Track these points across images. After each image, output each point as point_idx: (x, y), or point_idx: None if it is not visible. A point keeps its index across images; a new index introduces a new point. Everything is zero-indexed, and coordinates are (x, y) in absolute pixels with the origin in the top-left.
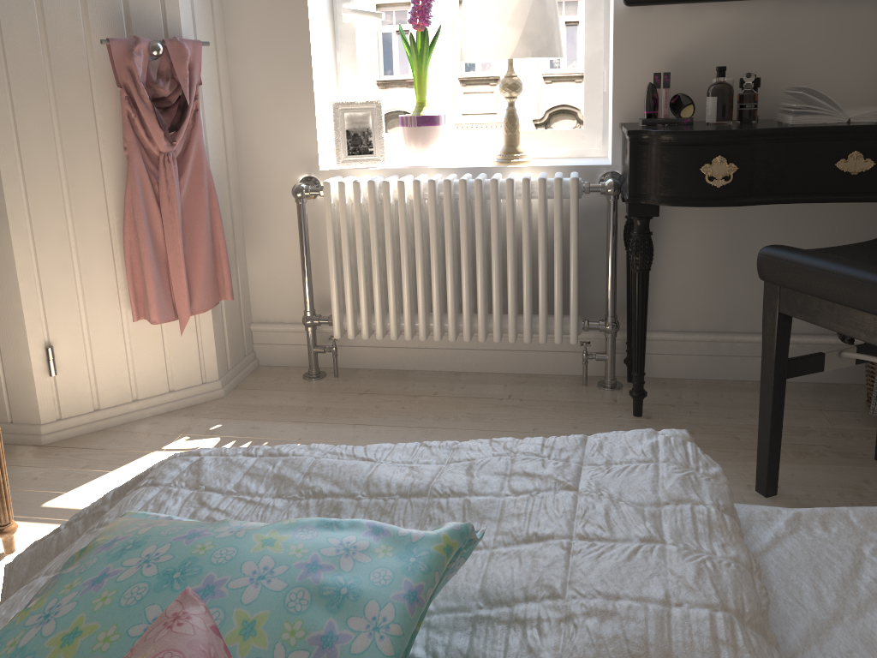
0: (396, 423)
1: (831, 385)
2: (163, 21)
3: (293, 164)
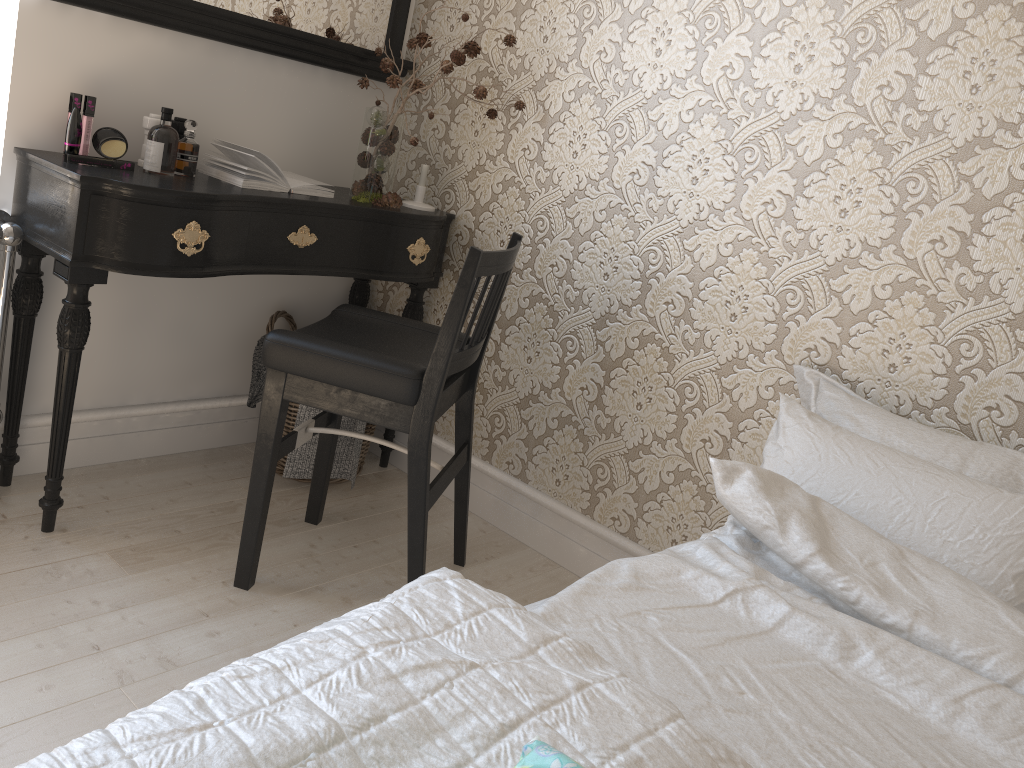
0: None
1: (223, 450)
2: None
3: None
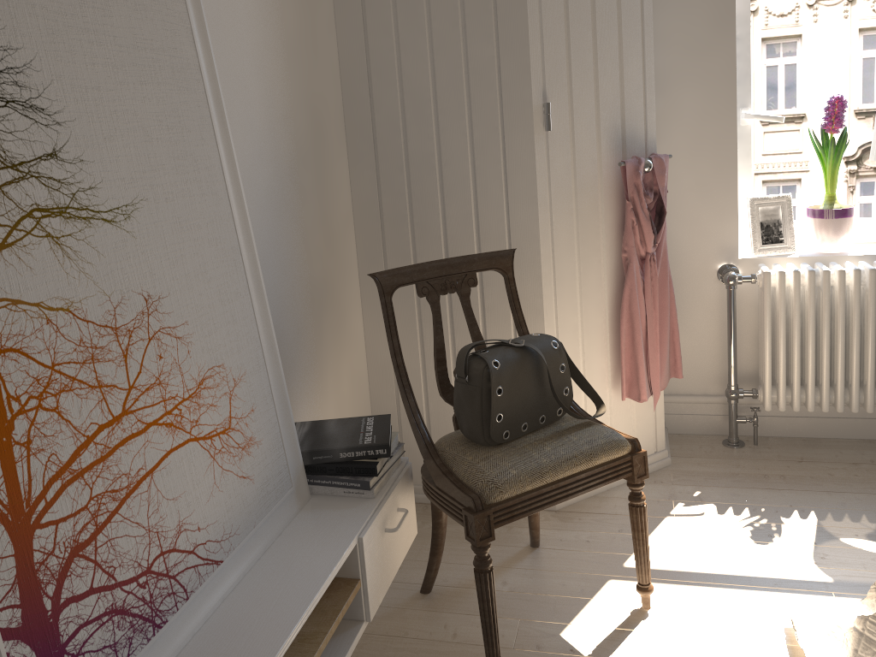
0: (866, 490)
1: None
2: (644, 141)
3: (712, 253)
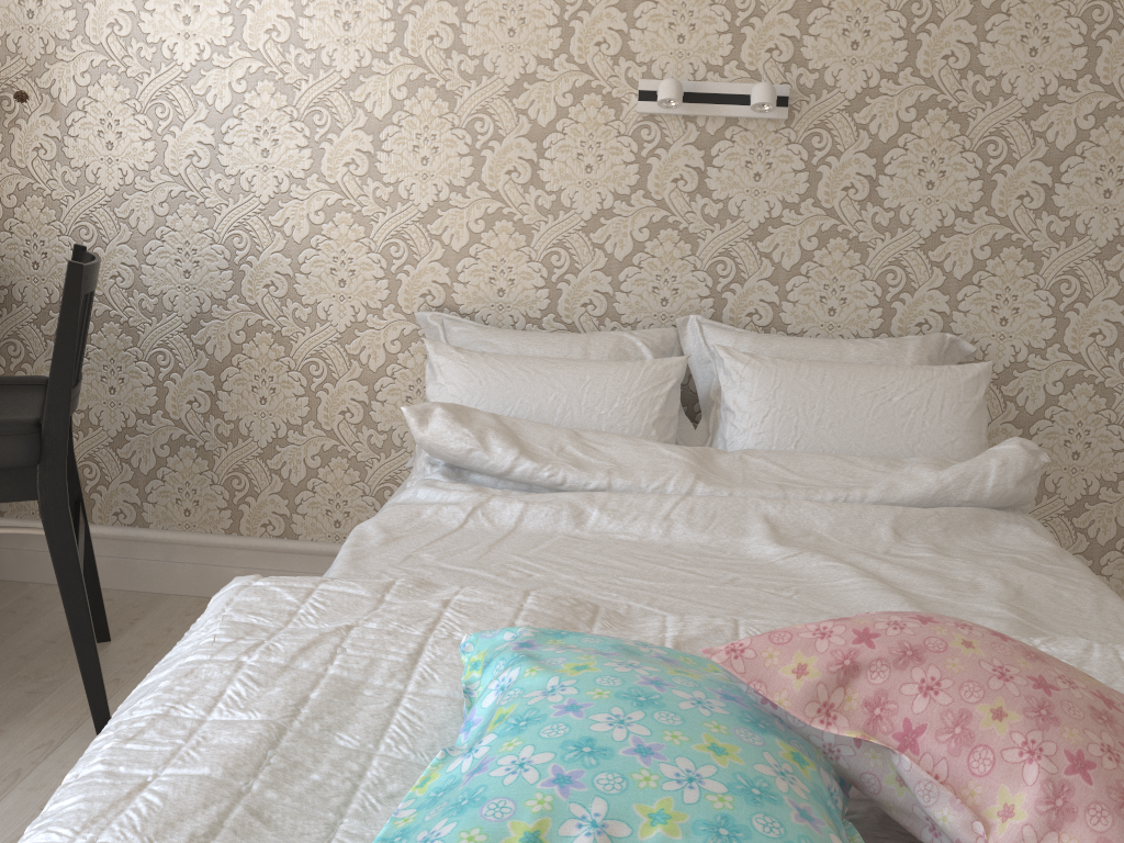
0: None
1: None
2: None
3: None
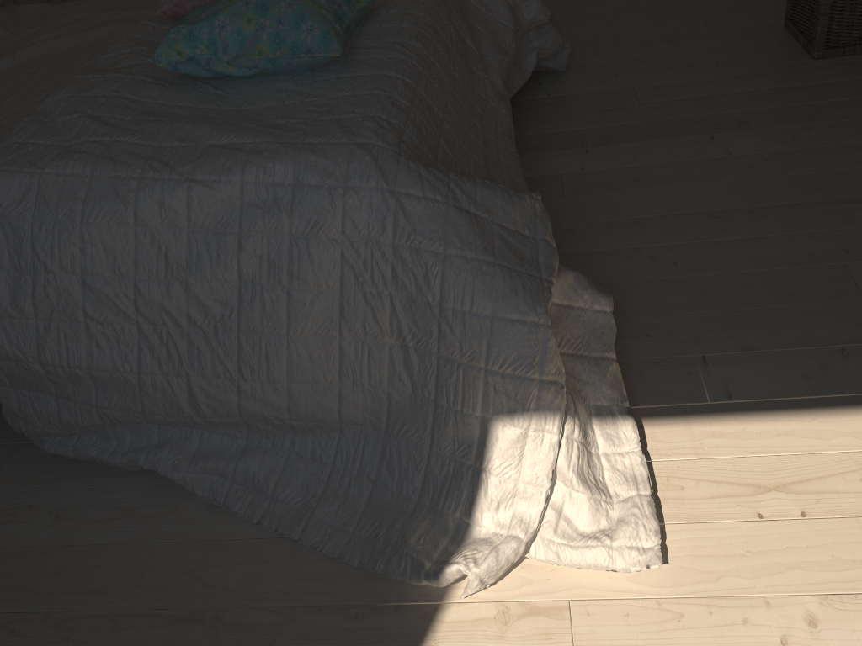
0: None
1: None
2: None
3: None
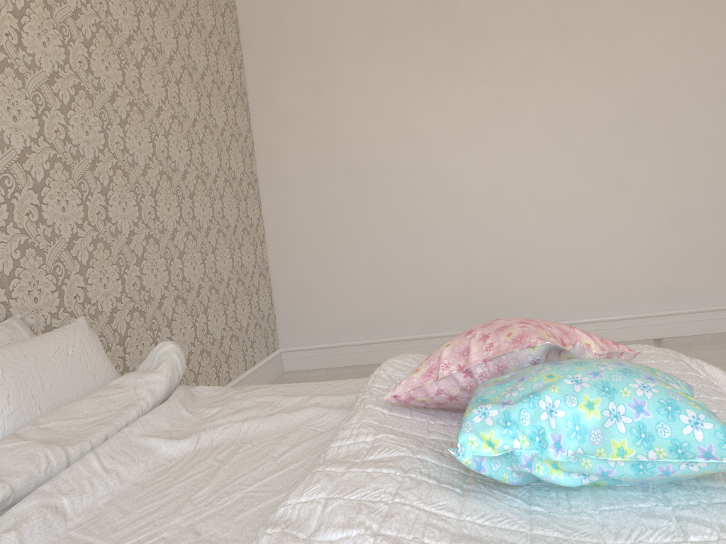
0: None
1: None
2: None
3: None
